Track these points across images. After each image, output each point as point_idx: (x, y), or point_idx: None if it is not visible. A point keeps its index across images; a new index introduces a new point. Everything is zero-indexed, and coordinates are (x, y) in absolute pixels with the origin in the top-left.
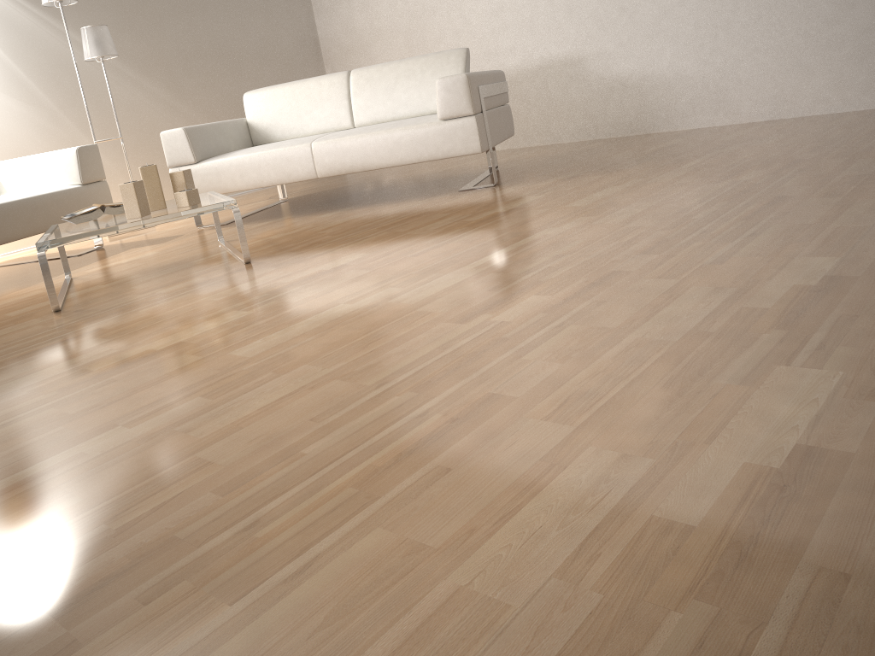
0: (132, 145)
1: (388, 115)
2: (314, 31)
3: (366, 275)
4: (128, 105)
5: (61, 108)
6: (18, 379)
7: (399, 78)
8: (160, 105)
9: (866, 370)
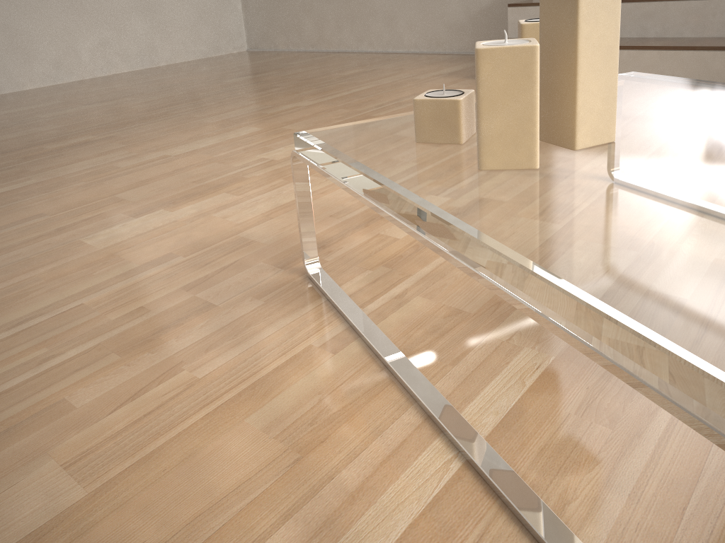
0: None
1: None
2: None
3: (127, 188)
4: None
5: None
6: None
7: None
8: None
9: (31, 116)
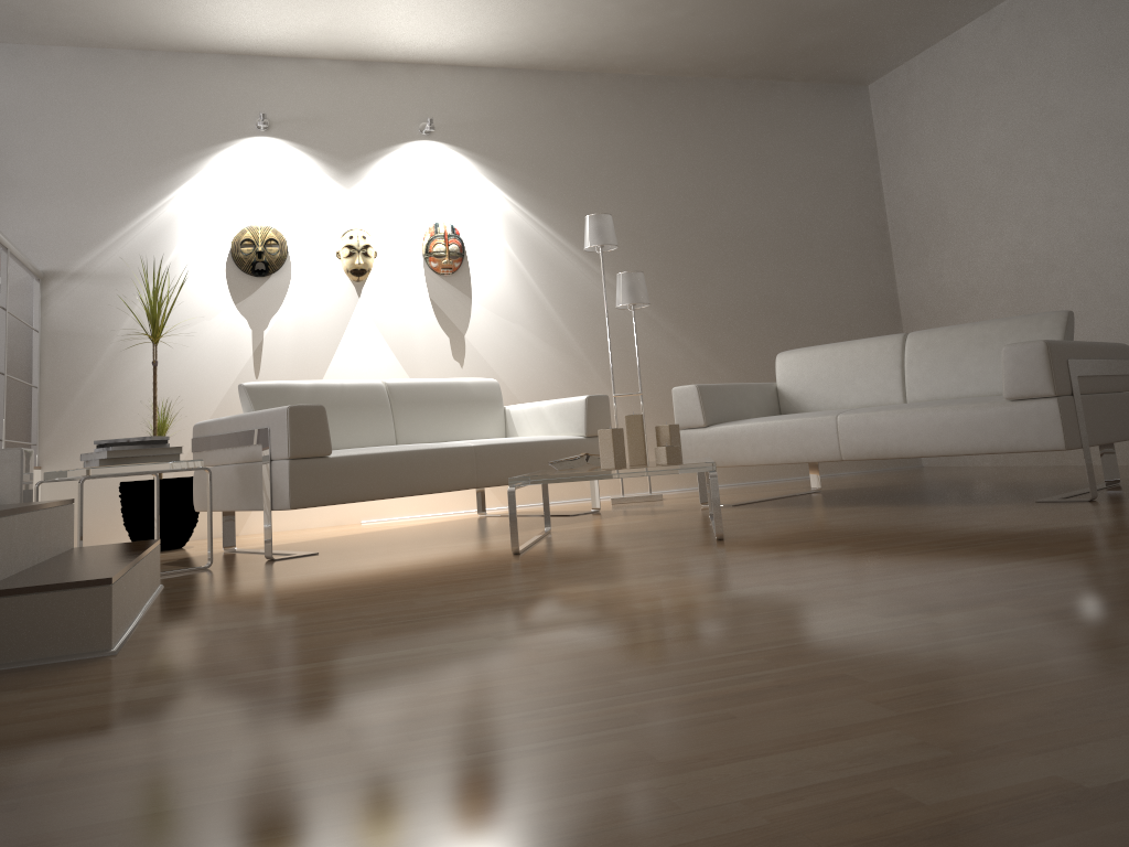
0: (656, 406)
1: (951, 392)
2: (893, 288)
3: (829, 564)
4: (659, 360)
5: (590, 357)
6: (445, 595)
7: (969, 345)
8: (693, 363)
9: None
